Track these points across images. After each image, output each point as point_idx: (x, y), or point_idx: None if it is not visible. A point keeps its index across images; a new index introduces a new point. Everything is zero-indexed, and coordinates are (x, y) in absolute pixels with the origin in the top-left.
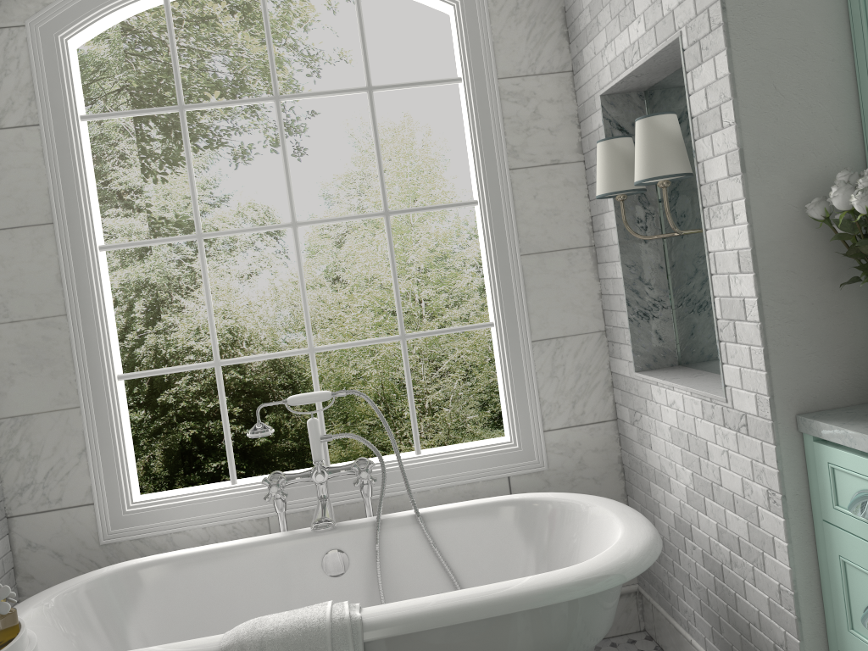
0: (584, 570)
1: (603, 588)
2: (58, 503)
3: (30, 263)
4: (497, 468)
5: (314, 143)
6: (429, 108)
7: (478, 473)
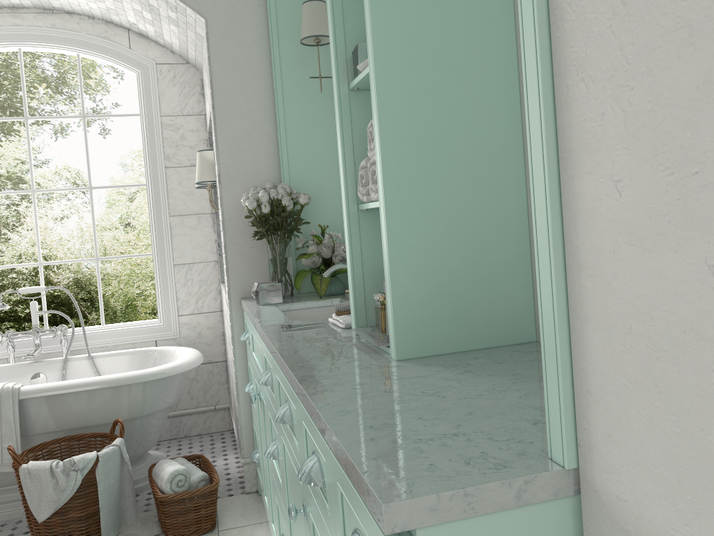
0: (142, 371)
1: (149, 379)
2: None
3: None
4: (149, 335)
5: (116, 126)
6: None
7: (137, 338)
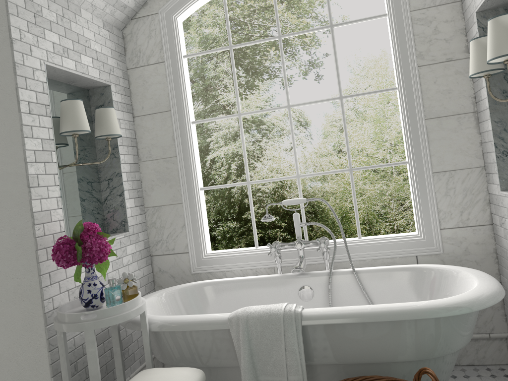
0: (440, 302)
1: (452, 314)
2: (172, 250)
3: (160, 130)
4: (409, 250)
5: (327, 72)
6: None
7: (396, 252)
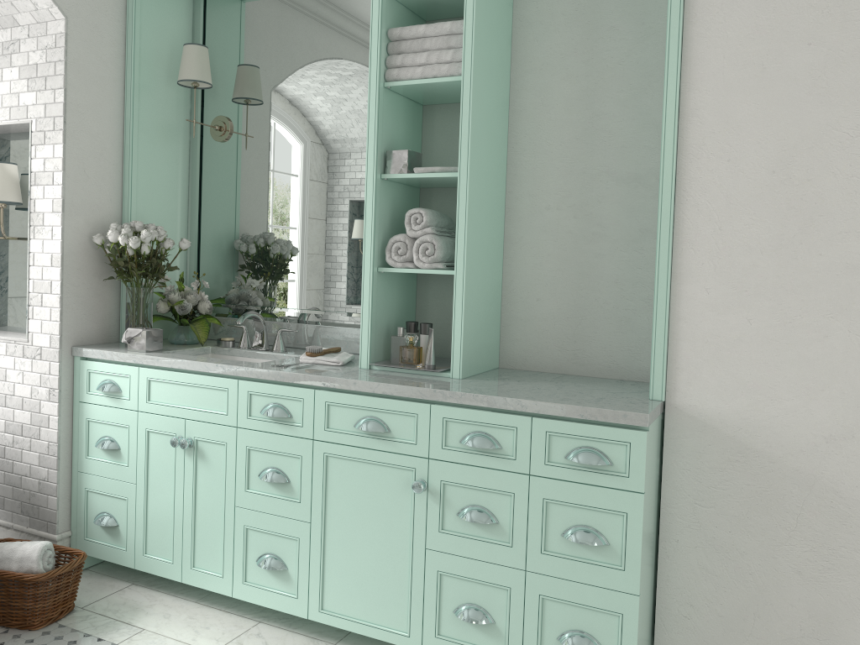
0: None
1: None
2: None
3: None
4: None
5: None
6: None
7: None
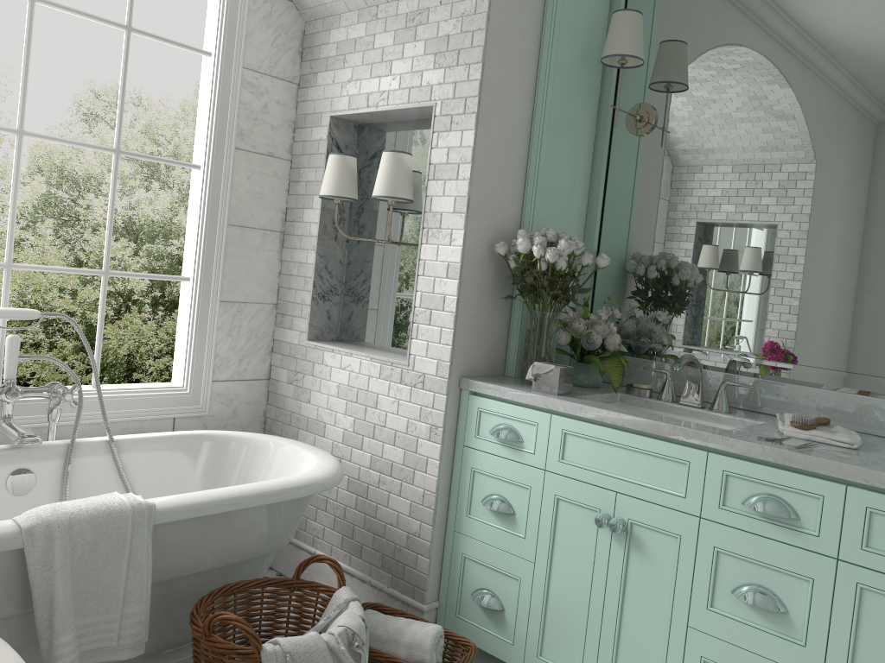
0: (310, 477)
1: (323, 490)
2: None
3: None
4: (167, 409)
5: None
6: (0, 28)
7: (149, 412)
